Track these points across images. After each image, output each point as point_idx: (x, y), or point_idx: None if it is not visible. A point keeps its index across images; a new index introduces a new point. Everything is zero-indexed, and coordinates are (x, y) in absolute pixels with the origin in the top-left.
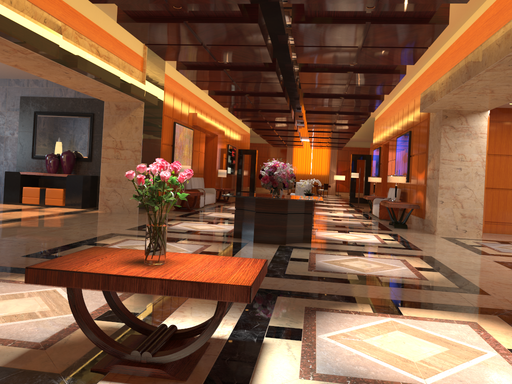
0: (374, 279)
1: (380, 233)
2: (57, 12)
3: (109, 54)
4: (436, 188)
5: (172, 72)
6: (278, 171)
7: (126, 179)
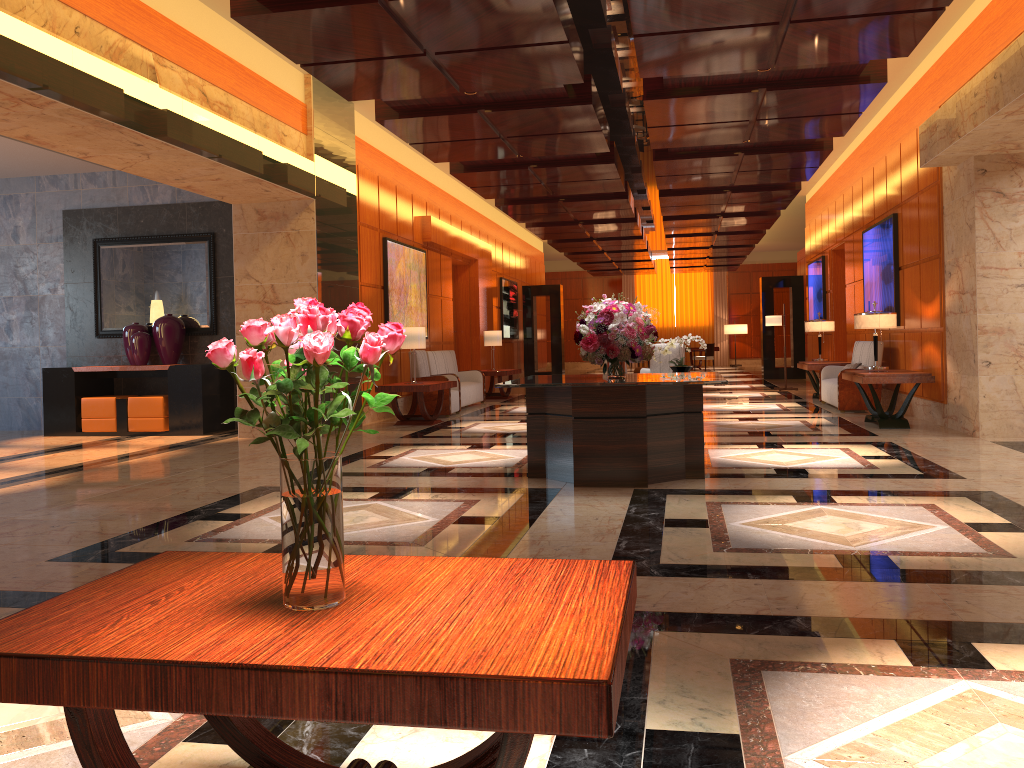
0: (881, 564)
1: (852, 444)
2: (103, 11)
3: (230, 100)
4: (971, 333)
5: (370, 133)
6: (618, 322)
7: None
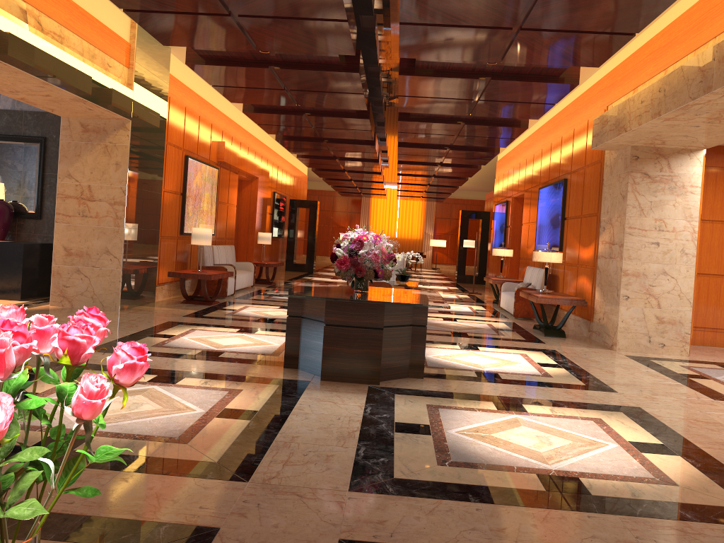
0: (576, 488)
1: (528, 350)
2: None
3: (63, 31)
4: (616, 274)
5: (182, 73)
6: (367, 249)
7: (99, 251)
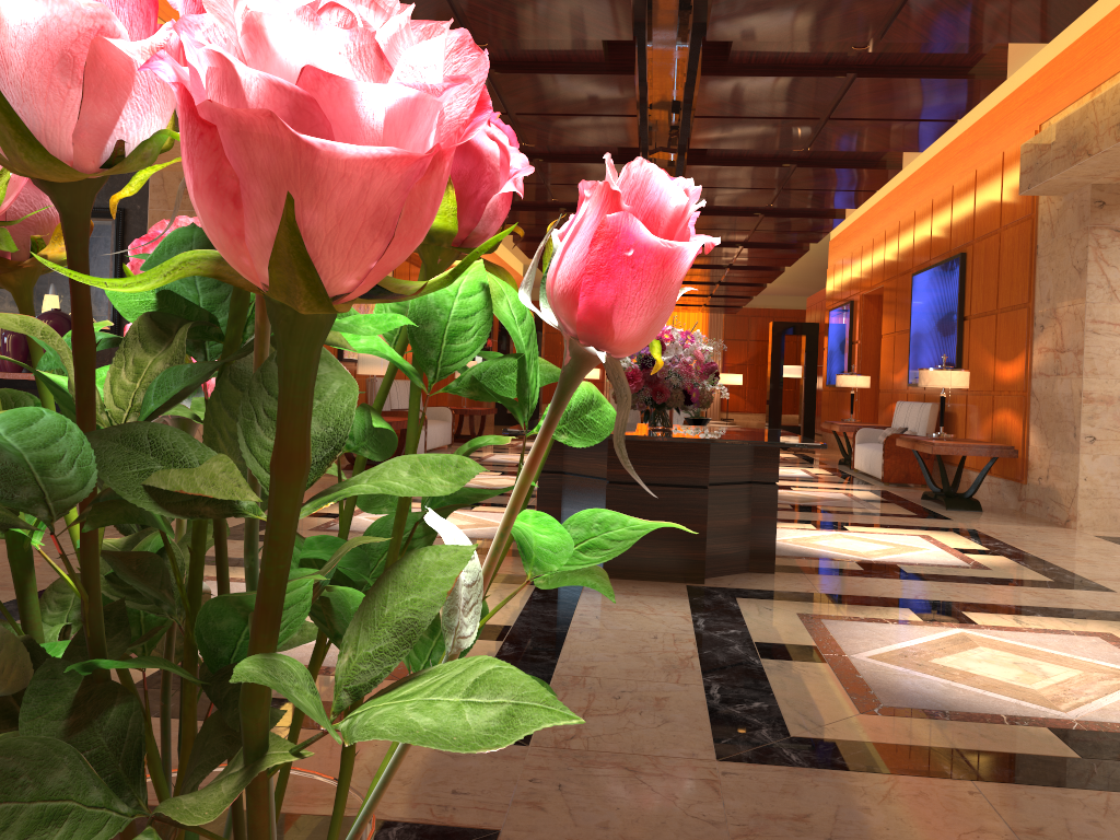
0: None
1: (930, 529)
2: None
3: None
4: (1071, 400)
5: None
6: (671, 355)
7: None
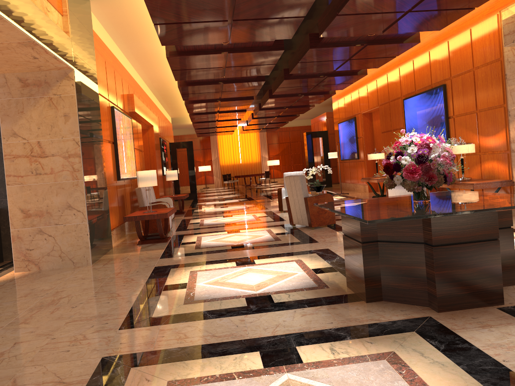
0: None
1: None
2: None
3: None
4: None
5: (98, 28)
6: (437, 152)
7: (60, 207)
